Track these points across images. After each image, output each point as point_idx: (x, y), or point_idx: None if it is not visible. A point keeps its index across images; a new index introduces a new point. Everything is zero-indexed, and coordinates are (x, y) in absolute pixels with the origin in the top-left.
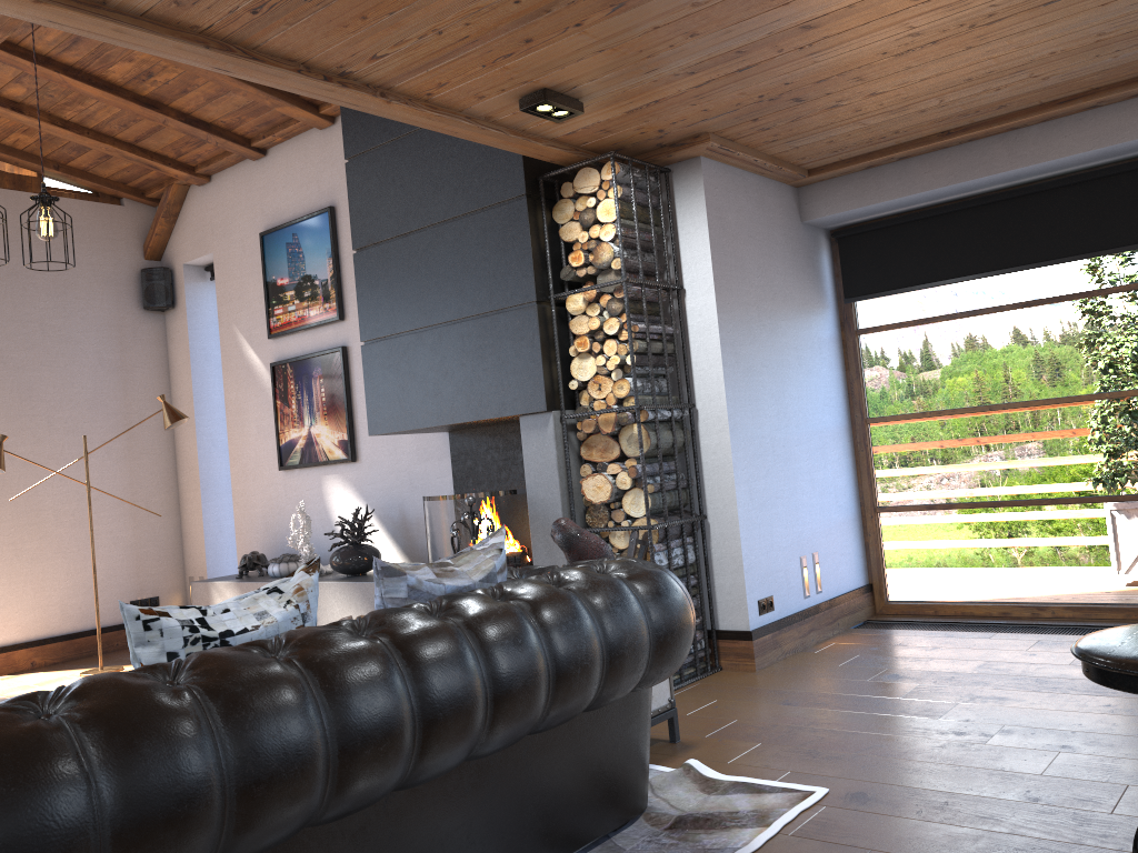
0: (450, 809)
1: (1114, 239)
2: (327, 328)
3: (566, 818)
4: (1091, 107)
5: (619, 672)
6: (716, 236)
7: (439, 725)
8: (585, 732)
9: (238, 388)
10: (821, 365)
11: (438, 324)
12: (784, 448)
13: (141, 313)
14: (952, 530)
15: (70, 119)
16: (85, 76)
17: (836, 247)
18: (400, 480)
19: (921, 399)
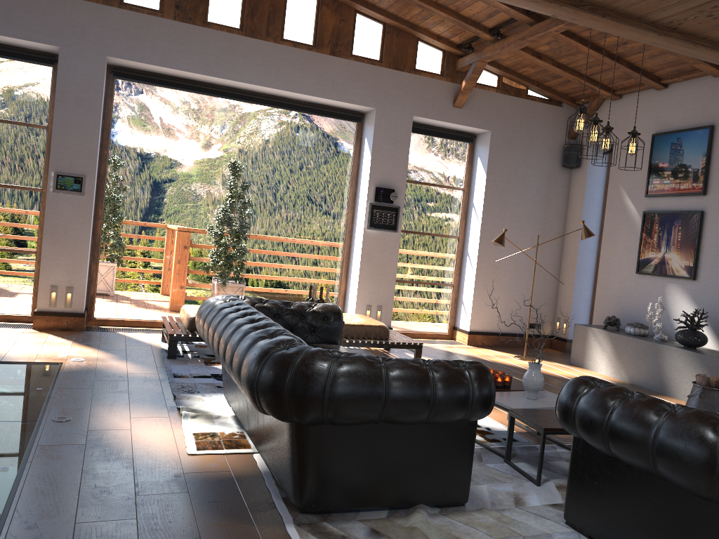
0: None
1: None
2: (690, 197)
3: None
4: None
5: None
6: None
7: None
8: None
9: (614, 220)
10: None
11: None
12: None
13: (560, 168)
14: None
15: (561, 62)
16: (587, 43)
17: None
18: None
19: None
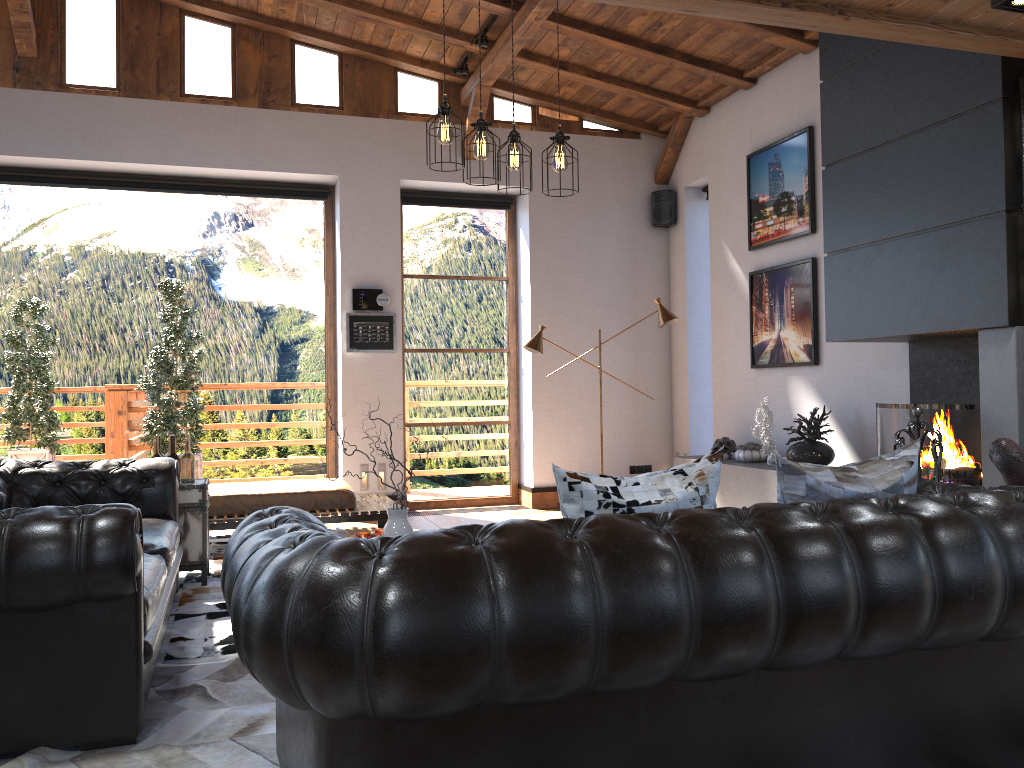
0: (823, 700)
1: None
2: (799, 240)
3: (956, 742)
4: None
5: None
6: None
7: (804, 620)
8: (986, 662)
9: (721, 294)
10: None
11: (899, 236)
12: None
13: (650, 230)
14: None
15: (601, 71)
16: (610, 33)
17: None
18: (858, 385)
19: None
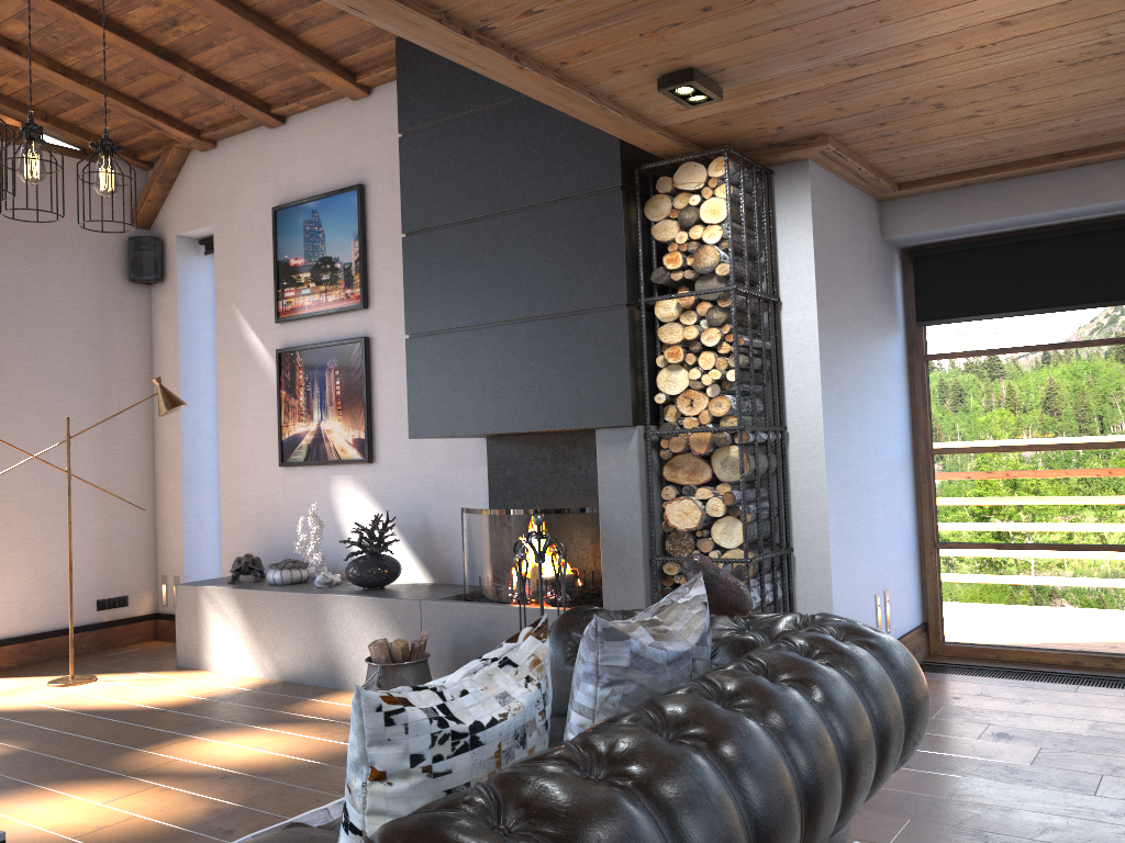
0: None
1: None
2: (346, 315)
3: None
4: None
5: (886, 769)
6: (819, 246)
7: None
8: None
9: (234, 374)
10: (893, 391)
11: (502, 322)
12: (865, 477)
13: (126, 285)
14: (1020, 571)
15: (71, 66)
16: (100, 18)
17: (908, 266)
18: (425, 486)
19: (993, 432)
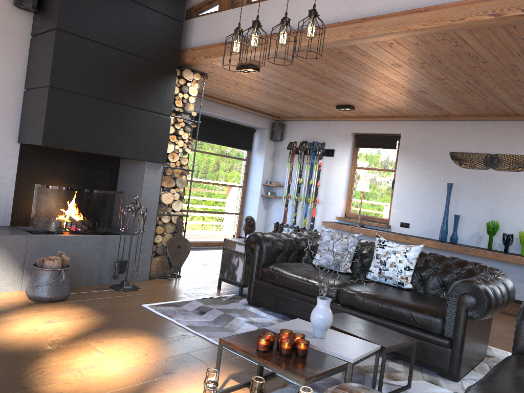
0: None
1: (209, 138)
2: None
3: None
4: (227, 105)
5: None
6: None
7: None
8: None
9: None
10: None
11: (113, 102)
12: None
13: None
14: None
15: None
16: None
17: None
18: None
19: None
